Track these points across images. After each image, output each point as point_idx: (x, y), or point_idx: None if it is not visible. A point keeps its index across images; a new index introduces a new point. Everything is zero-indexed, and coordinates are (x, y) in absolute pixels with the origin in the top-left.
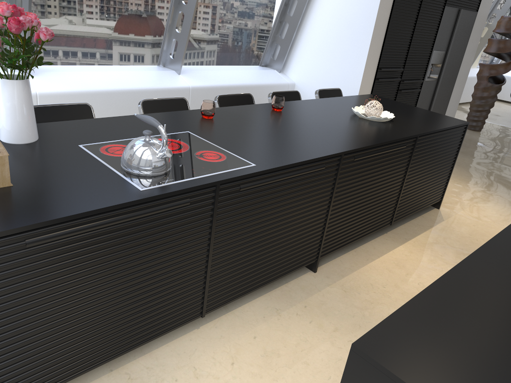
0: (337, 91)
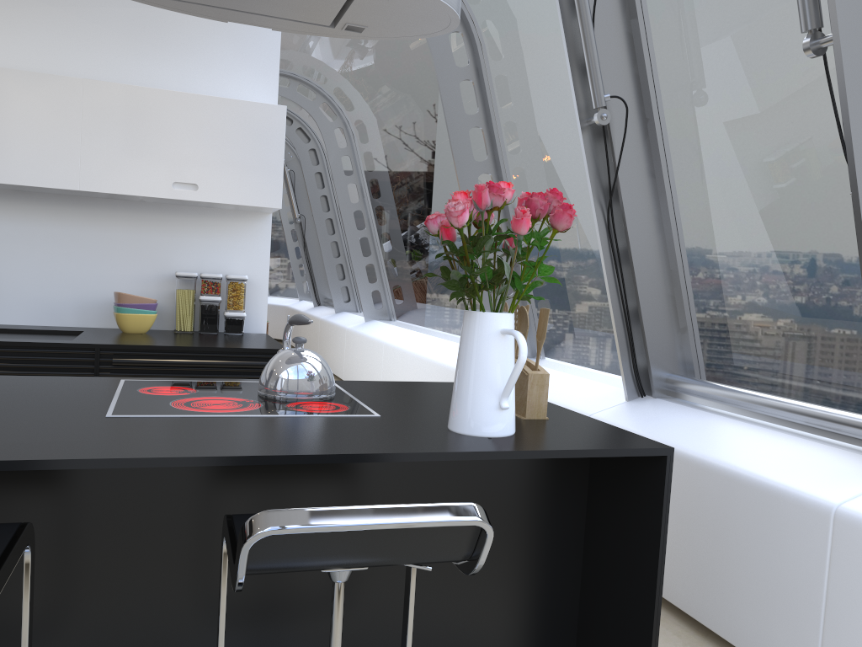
0: None
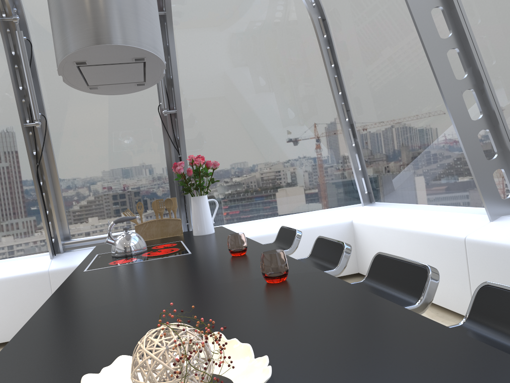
0: None
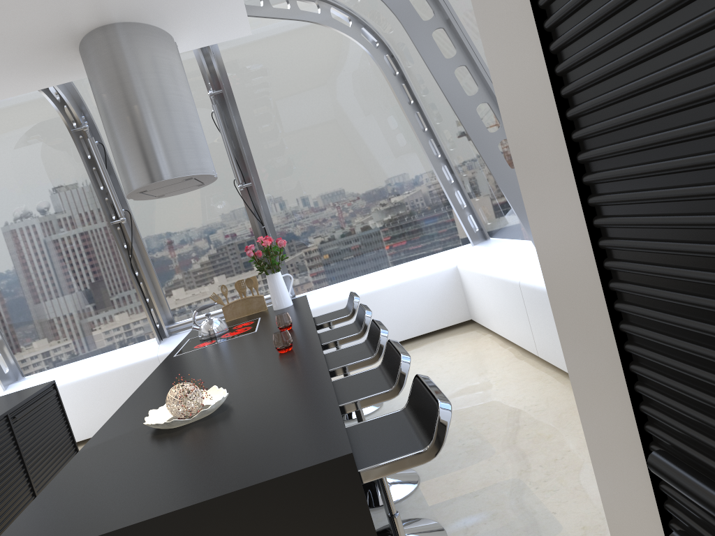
0: (432, 406)
